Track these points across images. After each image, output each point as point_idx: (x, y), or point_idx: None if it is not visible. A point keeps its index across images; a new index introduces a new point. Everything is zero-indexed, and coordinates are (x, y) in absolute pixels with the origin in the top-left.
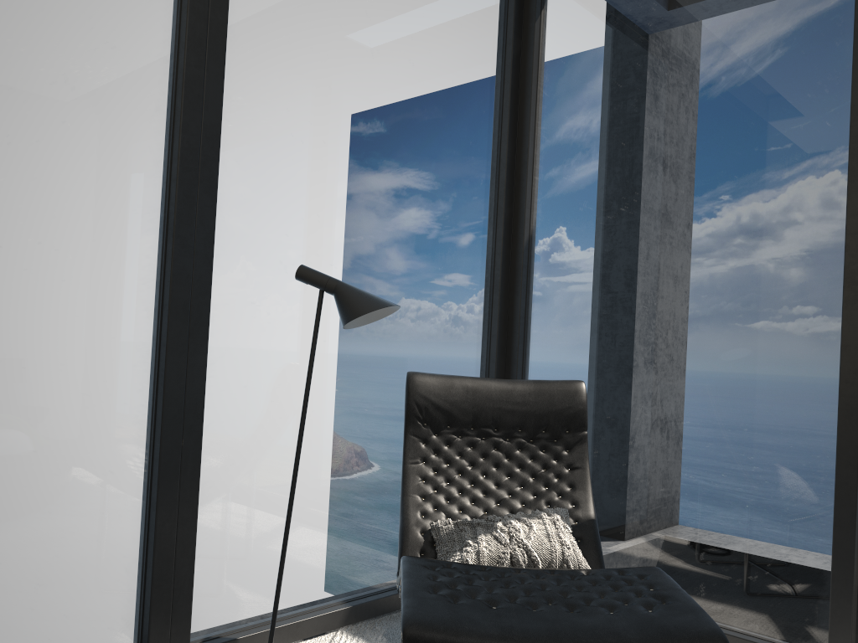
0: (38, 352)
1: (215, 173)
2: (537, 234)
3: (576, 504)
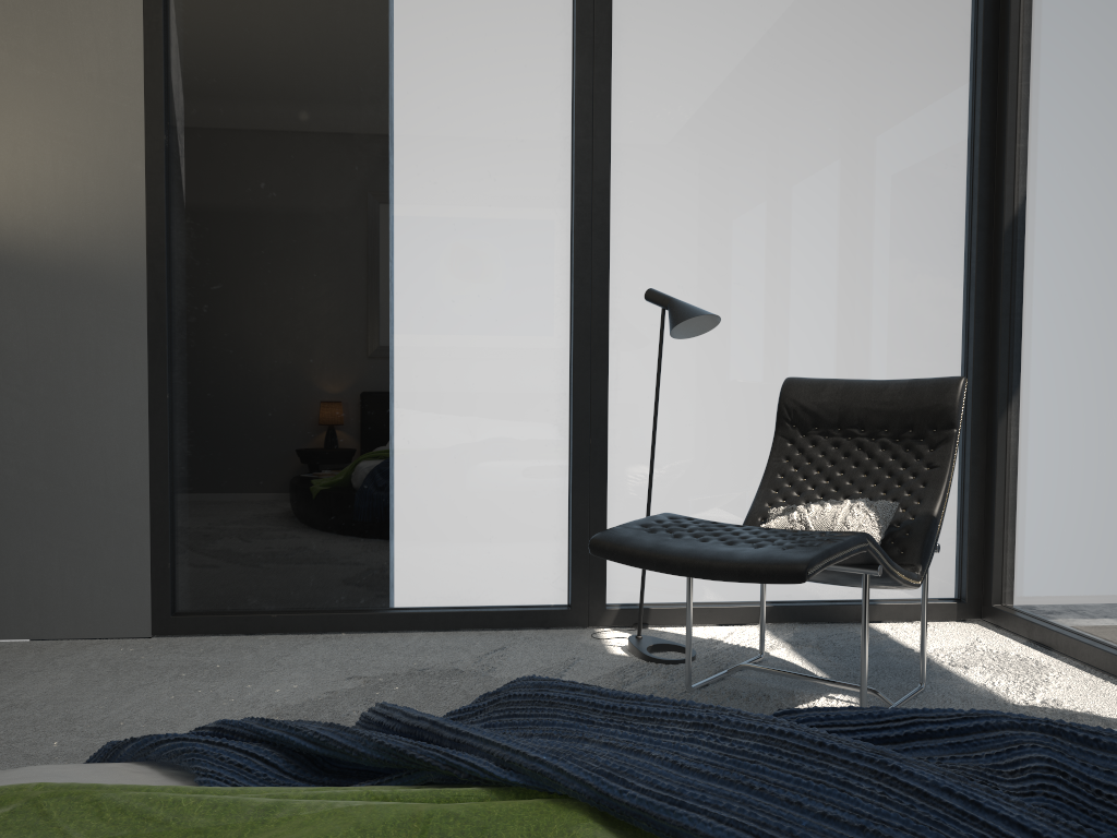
0: (481, 372)
1: (607, 220)
2: (1019, 213)
3: (921, 501)
